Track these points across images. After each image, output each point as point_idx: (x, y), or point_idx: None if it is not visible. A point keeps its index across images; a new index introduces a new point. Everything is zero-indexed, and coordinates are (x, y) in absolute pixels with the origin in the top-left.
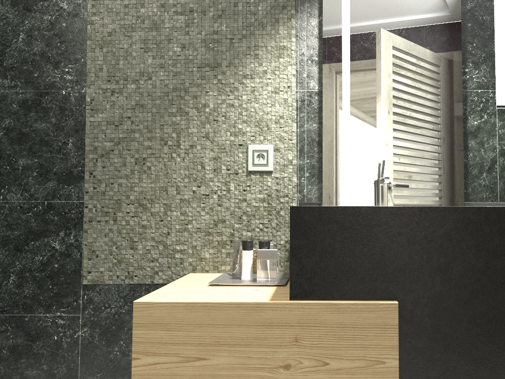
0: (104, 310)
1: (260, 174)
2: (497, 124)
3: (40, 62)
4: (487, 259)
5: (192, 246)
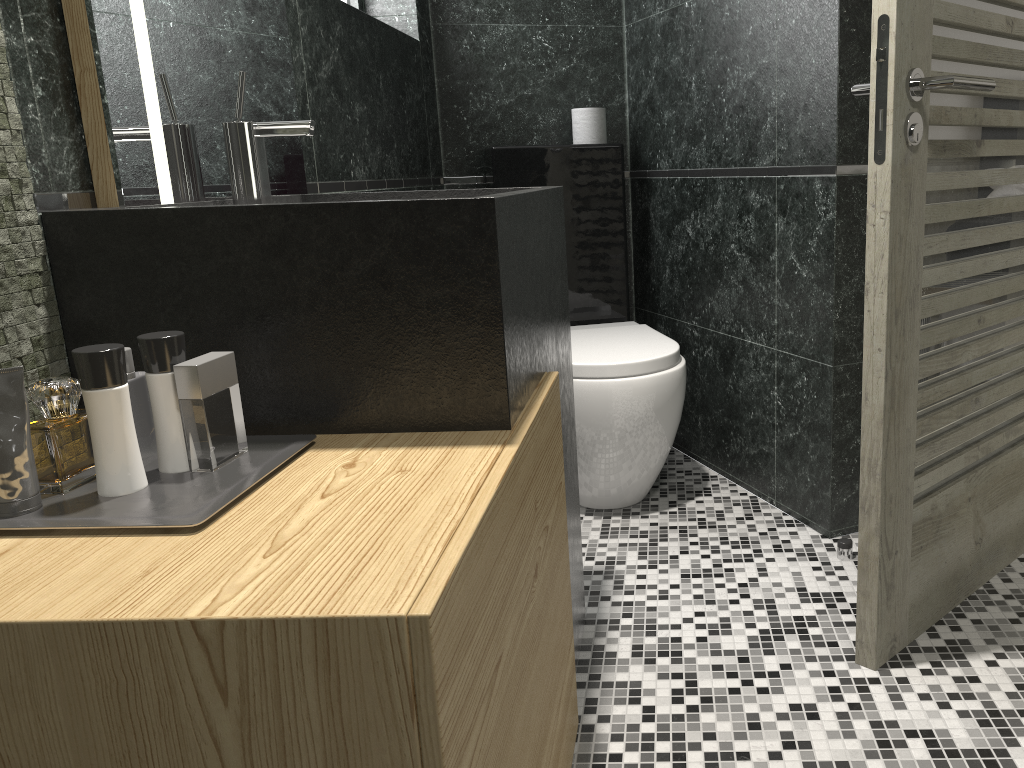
0: None
1: None
2: (299, 13)
3: None
4: (561, 274)
5: None
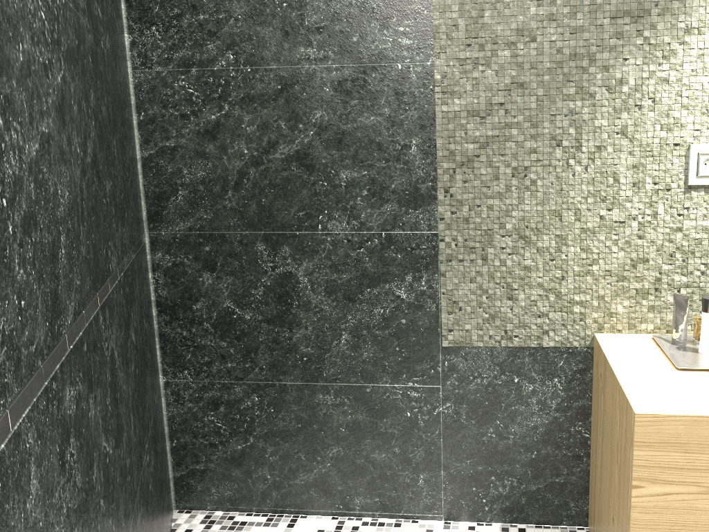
0: (473, 380)
1: (706, 190)
2: None
3: (360, 18)
4: None
5: (597, 297)
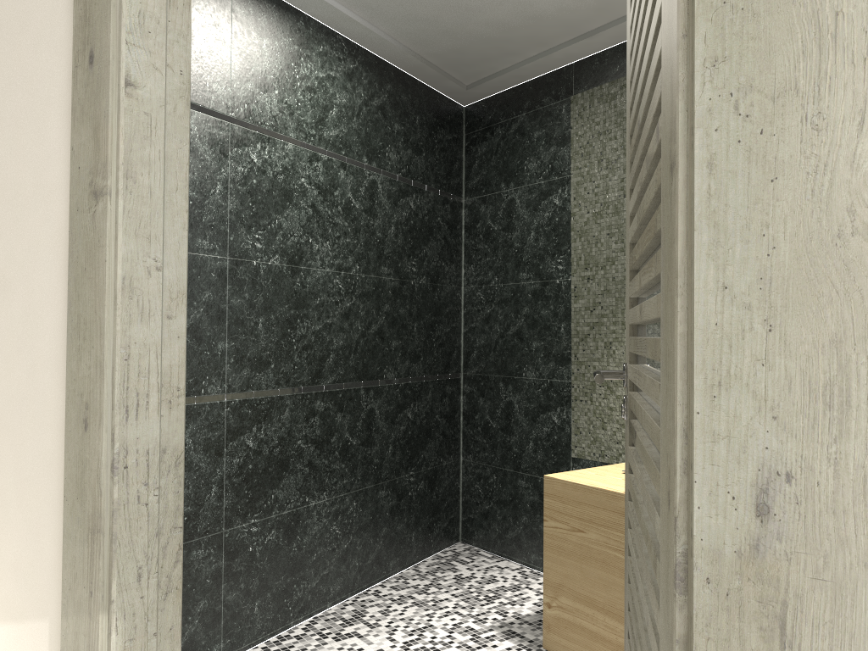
0: None
1: None
2: None
3: (543, 256)
4: None
5: None
